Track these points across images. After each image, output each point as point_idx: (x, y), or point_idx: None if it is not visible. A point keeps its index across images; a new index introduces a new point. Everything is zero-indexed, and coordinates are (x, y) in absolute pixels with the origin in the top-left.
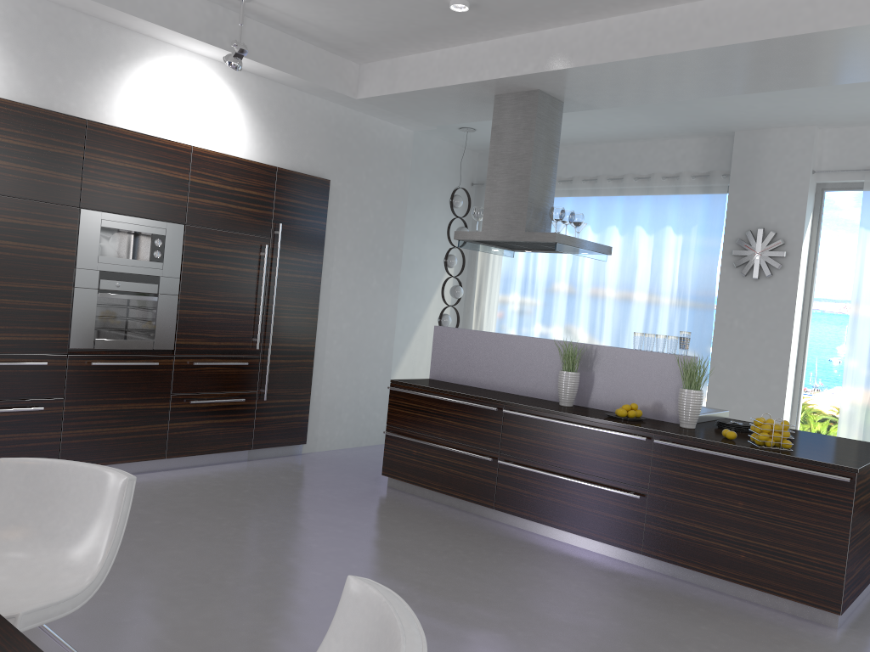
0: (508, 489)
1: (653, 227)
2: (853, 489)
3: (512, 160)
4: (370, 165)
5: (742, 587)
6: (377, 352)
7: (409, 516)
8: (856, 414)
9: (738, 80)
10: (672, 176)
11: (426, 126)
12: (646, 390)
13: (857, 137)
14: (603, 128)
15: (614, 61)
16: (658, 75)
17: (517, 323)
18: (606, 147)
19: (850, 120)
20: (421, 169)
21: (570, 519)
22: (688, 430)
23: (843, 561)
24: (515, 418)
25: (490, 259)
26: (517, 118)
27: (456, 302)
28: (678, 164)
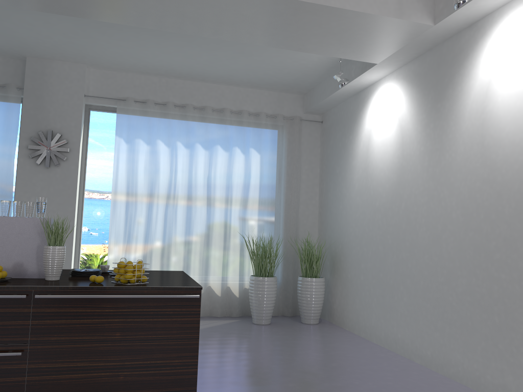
0: None
1: None
2: (200, 302)
3: None
4: None
5: None
6: None
7: None
8: (119, 257)
9: (71, 0)
10: None
11: None
12: (5, 252)
13: (111, 77)
14: None
15: None
16: None
17: None
18: None
19: (109, 64)
20: None
21: None
22: (59, 282)
23: (196, 357)
24: None
25: None
26: None
27: None
28: None
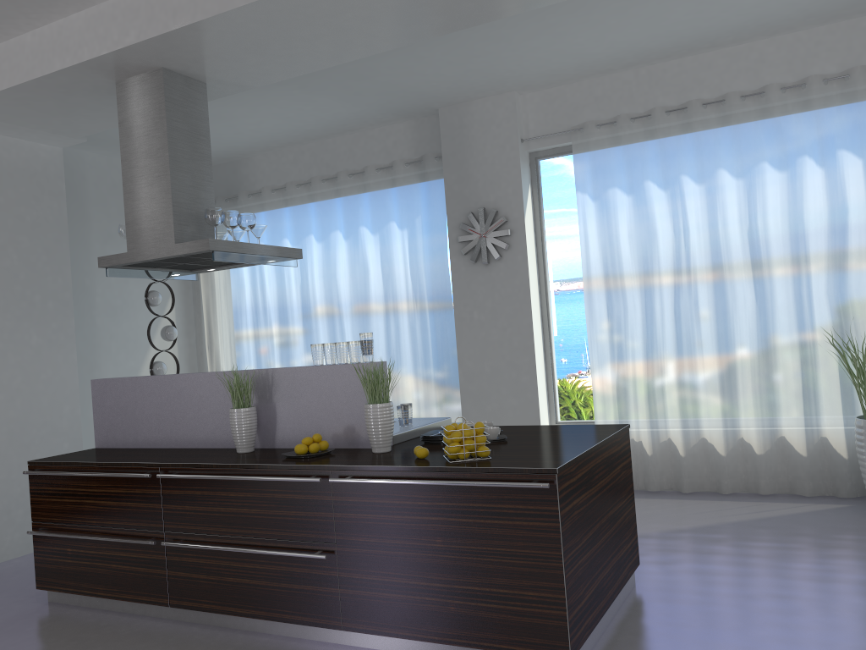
0: (181, 577)
1: (377, 225)
2: (556, 495)
3: (148, 159)
4: (1, 193)
5: (462, 647)
6: (56, 424)
7: (49, 646)
8: (609, 391)
9: (383, 26)
10: (387, 166)
11: (71, 139)
12: (334, 413)
13: (557, 97)
14: (299, 122)
15: (222, 13)
16: (288, 28)
17: (255, 357)
18: (315, 145)
19: (544, 79)
20: (107, 197)
21: (256, 601)
22: (378, 456)
23: (561, 590)
24: (175, 483)
25: (215, 289)
26: (145, 106)
27: (172, 345)
28: (391, 153)
